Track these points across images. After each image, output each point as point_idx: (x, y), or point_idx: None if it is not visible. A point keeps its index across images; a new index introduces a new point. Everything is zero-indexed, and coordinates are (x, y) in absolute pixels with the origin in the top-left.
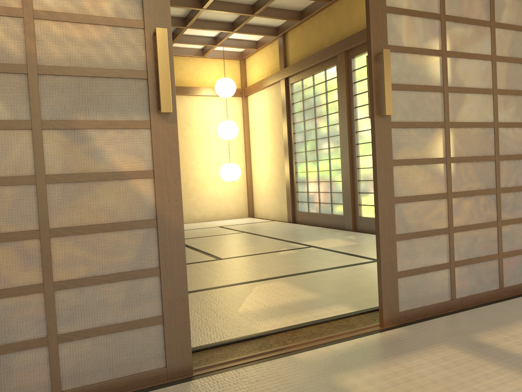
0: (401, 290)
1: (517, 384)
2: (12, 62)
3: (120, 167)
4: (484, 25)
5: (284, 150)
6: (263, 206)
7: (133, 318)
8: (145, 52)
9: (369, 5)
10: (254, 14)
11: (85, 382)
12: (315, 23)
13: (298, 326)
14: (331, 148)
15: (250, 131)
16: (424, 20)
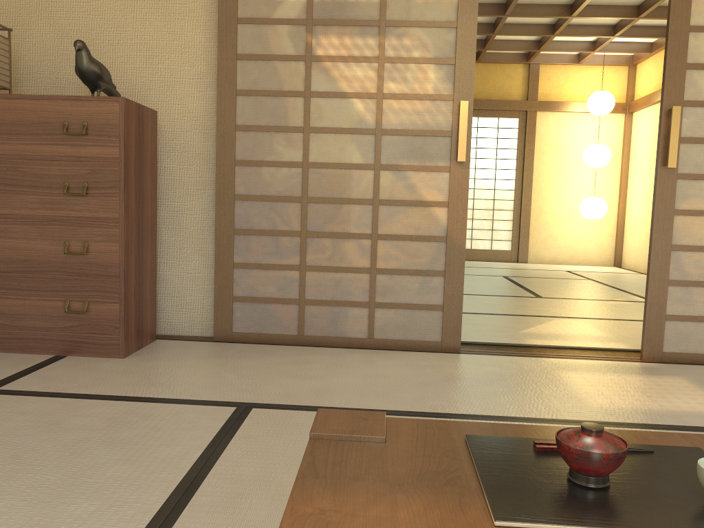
0: (669, 332)
1: (703, 401)
2: (368, 127)
3: (425, 197)
4: None
5: None
6: (633, 254)
7: (423, 302)
8: (452, 117)
9: (665, 65)
10: (638, 17)
11: (388, 336)
12: None
13: (564, 347)
14: None
15: (629, 158)
16: None
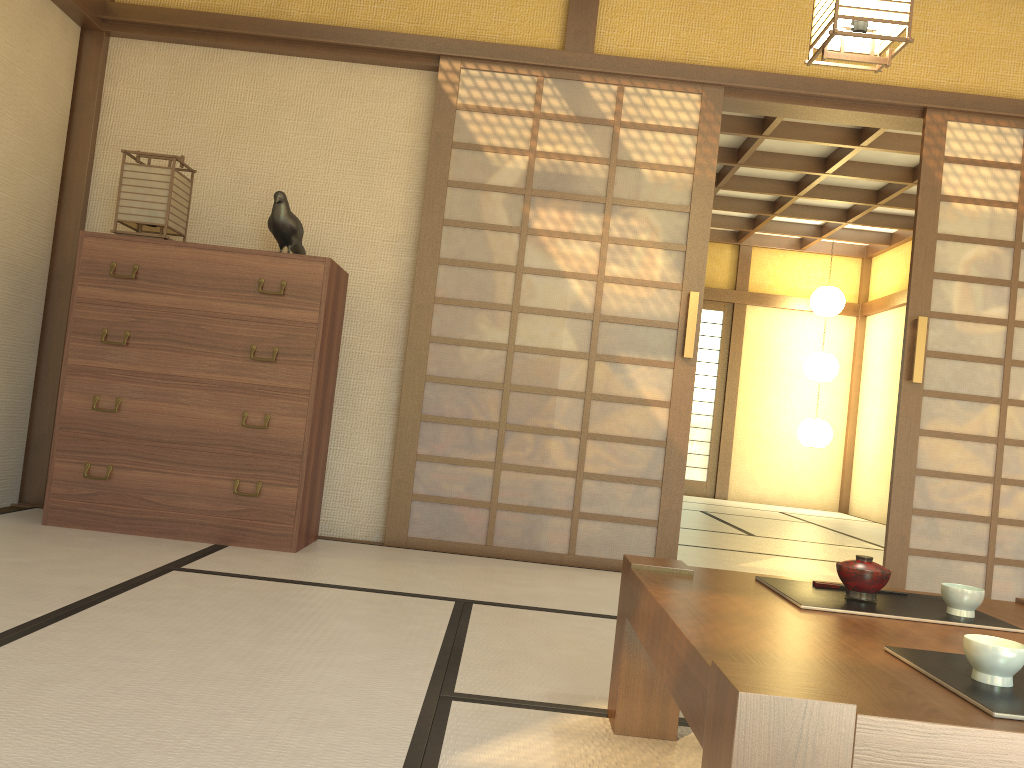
0: (912, 569)
1: None
2: (584, 311)
3: (644, 395)
4: None
5: None
6: (864, 497)
7: (635, 515)
8: (679, 308)
9: (911, 272)
10: (877, 204)
11: (591, 553)
12: None
13: None
14: None
15: (861, 372)
16: (985, 287)
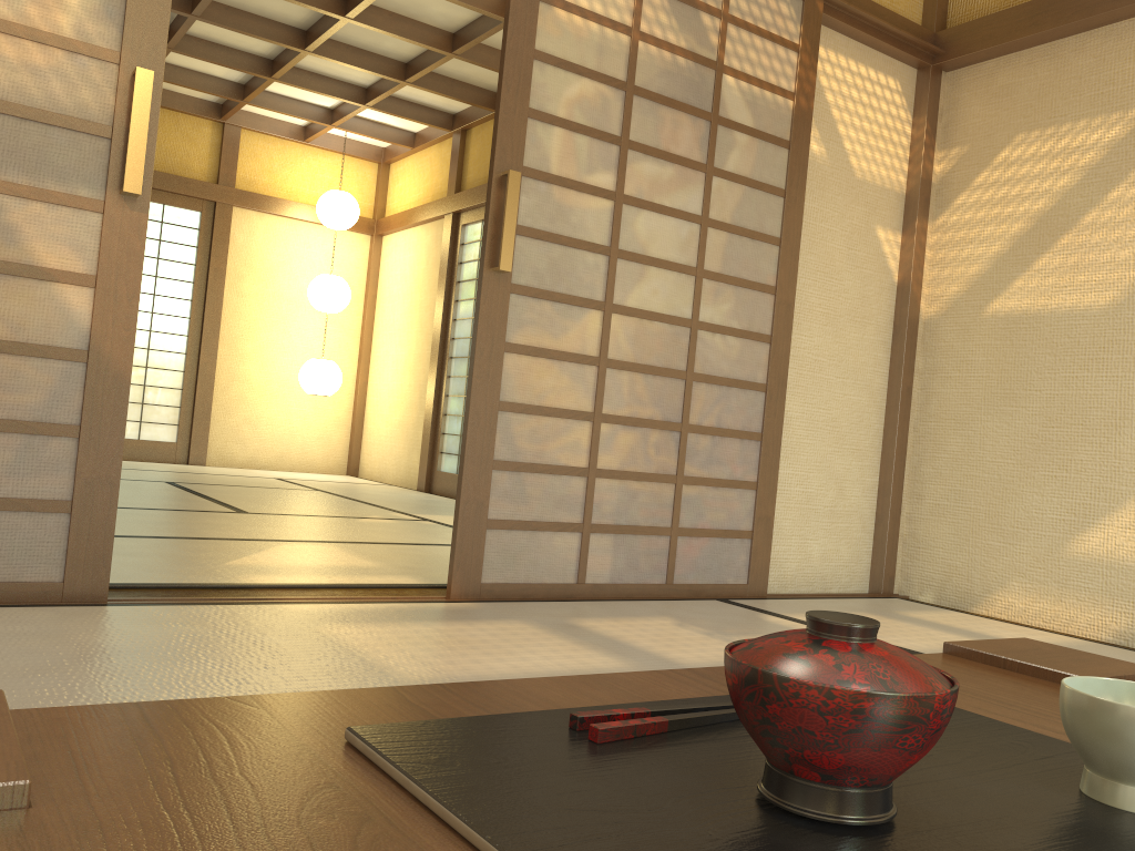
0: (491, 550)
1: (571, 653)
2: None
3: (42, 260)
4: (694, 168)
5: (431, 350)
6: (378, 456)
7: (22, 494)
8: (115, 100)
9: (500, 102)
10: (406, 81)
11: None
12: None
13: (316, 586)
14: None
15: (376, 305)
16: (592, 141)
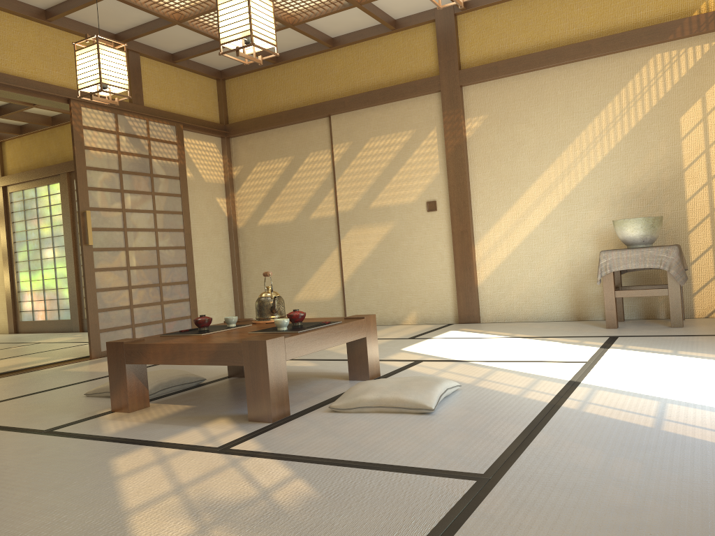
0: (102, 339)
1: None
2: None
3: None
4: (147, 194)
5: (3, 259)
6: None
7: None
8: None
9: (78, 187)
10: None
11: None
12: (36, 140)
13: (40, 365)
14: (56, 257)
15: None
16: (111, 193)
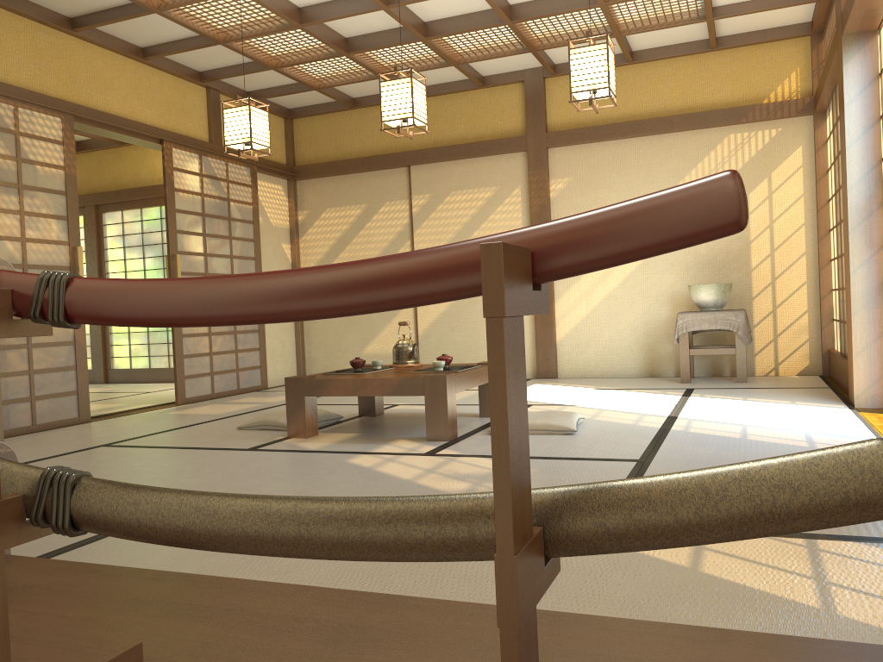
0: (187, 386)
1: (243, 405)
2: (17, 263)
3: None
4: (226, 238)
5: None
6: None
7: (65, 390)
8: (69, 257)
9: (169, 230)
10: None
11: (45, 421)
12: None
13: (128, 410)
14: None
15: None
16: (195, 236)
